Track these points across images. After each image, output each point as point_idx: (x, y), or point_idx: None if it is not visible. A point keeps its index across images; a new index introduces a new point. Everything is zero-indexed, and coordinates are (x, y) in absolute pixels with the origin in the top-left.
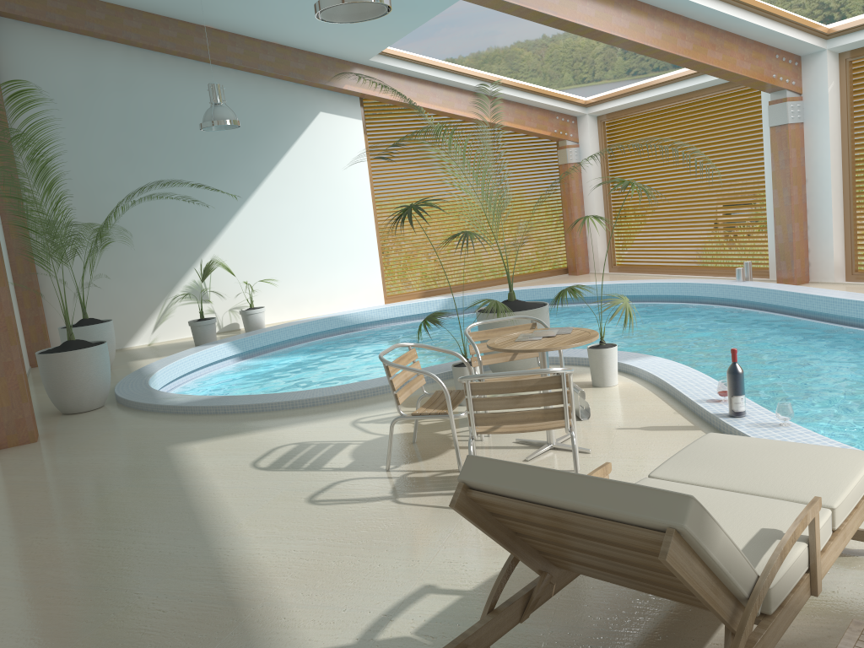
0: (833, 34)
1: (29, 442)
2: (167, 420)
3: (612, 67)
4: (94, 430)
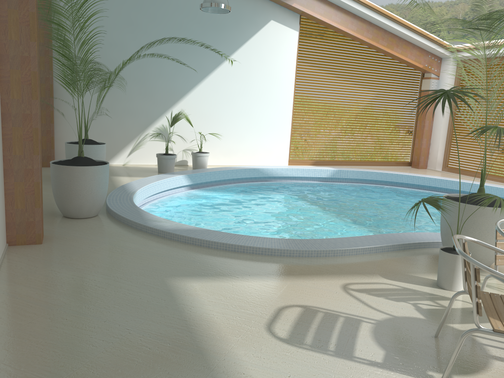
0: None
1: (35, 243)
2: (157, 244)
3: (453, 31)
4: (93, 241)
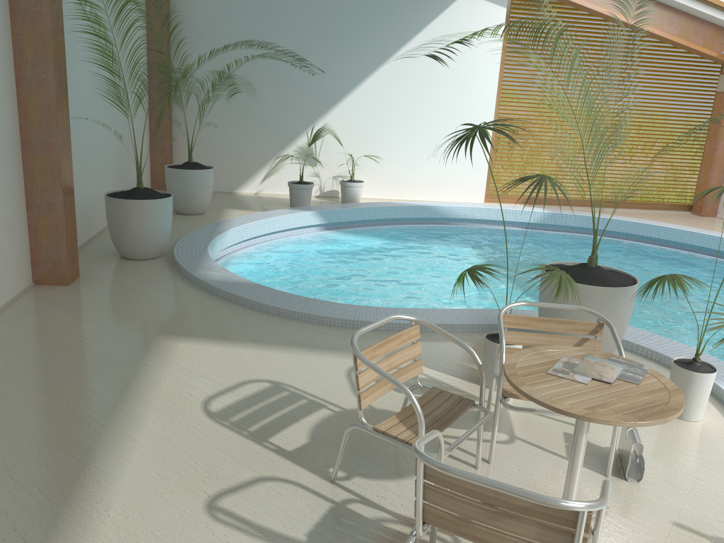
0: None
1: (62, 284)
2: (189, 296)
3: None
4: (123, 287)
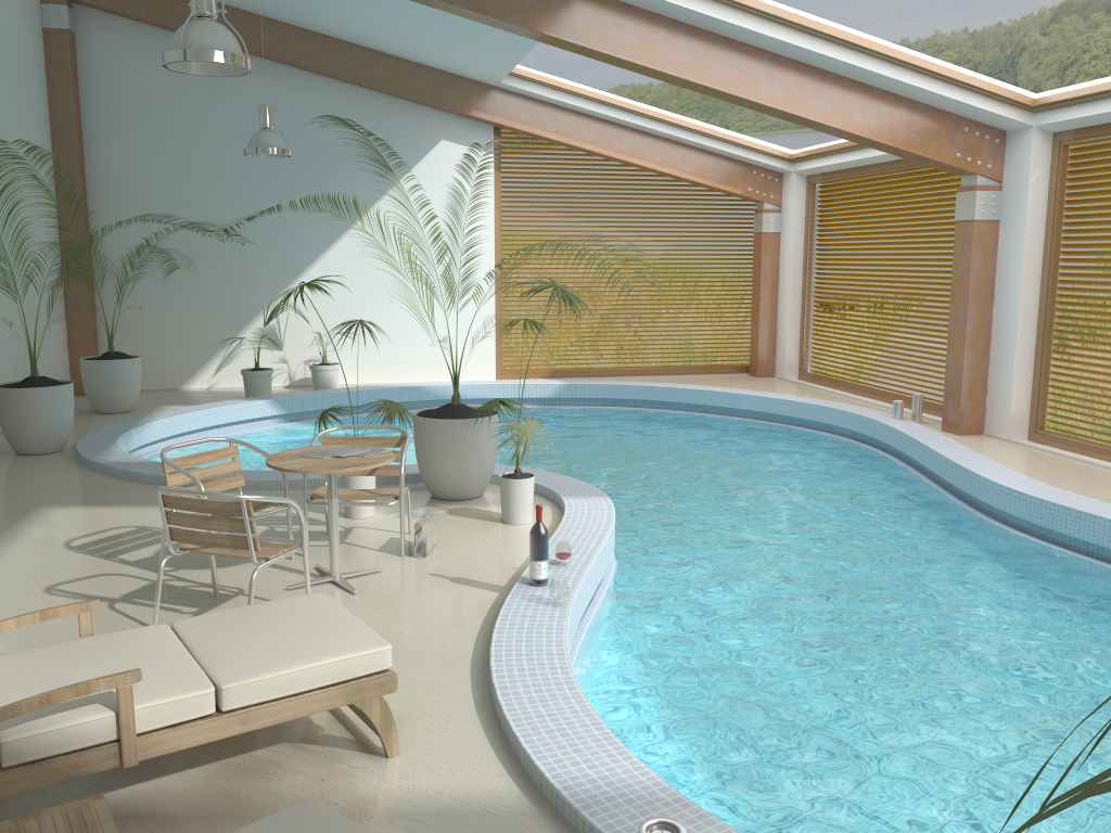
0: (1038, 107)
1: None
2: (82, 478)
3: None
4: (11, 476)
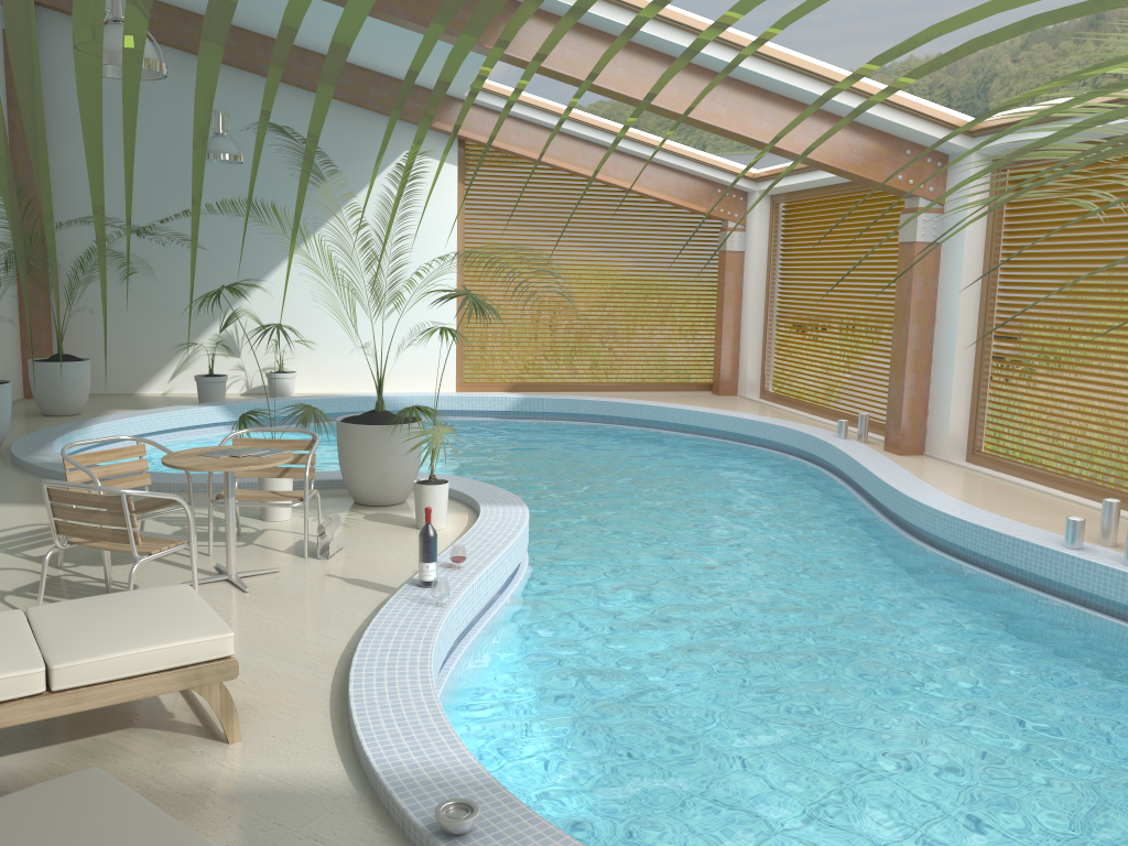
0: (976, 131)
1: None
2: (10, 477)
3: None
4: None
